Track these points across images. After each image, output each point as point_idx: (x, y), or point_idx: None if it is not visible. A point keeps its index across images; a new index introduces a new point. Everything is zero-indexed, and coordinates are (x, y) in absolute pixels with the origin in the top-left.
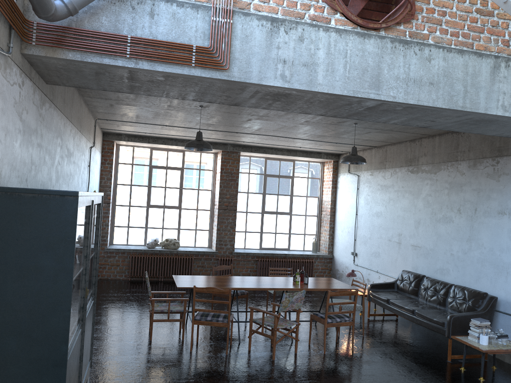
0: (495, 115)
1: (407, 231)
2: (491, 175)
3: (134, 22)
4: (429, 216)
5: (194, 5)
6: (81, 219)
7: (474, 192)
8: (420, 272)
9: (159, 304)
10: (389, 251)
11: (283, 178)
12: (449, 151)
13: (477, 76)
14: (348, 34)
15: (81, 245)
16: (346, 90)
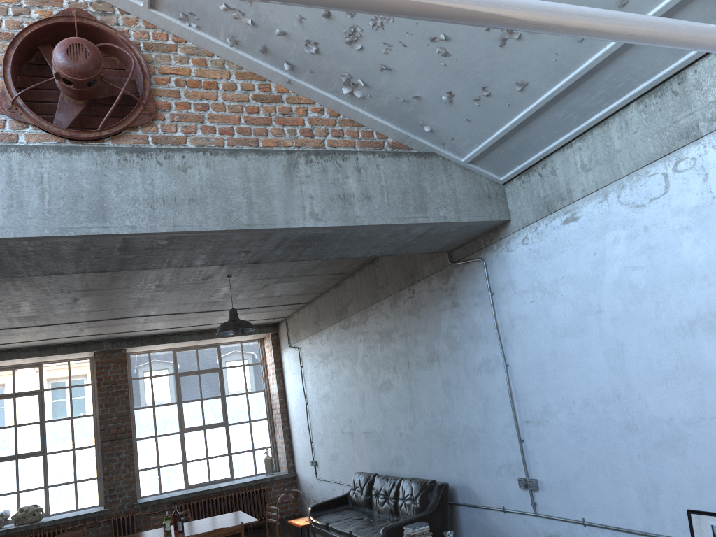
0: (306, 228)
1: (356, 413)
2: (412, 311)
3: None
4: (371, 385)
5: None
6: None
7: (402, 339)
8: (379, 469)
9: None
10: (346, 448)
11: (206, 374)
12: (371, 289)
13: (265, 180)
14: (41, 152)
15: None
16: (48, 229)
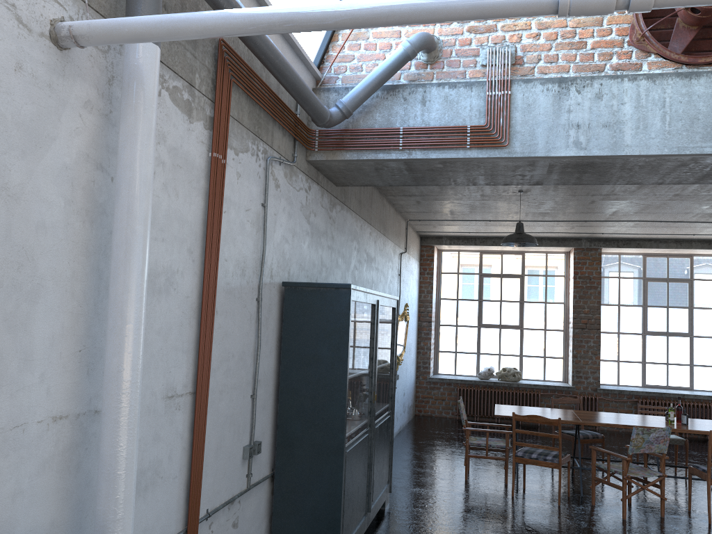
0: None
1: None
2: None
3: (406, 113)
4: None
5: (468, 83)
6: (361, 315)
7: None
8: None
9: (478, 438)
10: None
11: (675, 283)
12: None
13: None
14: (664, 78)
15: (363, 343)
16: (667, 148)
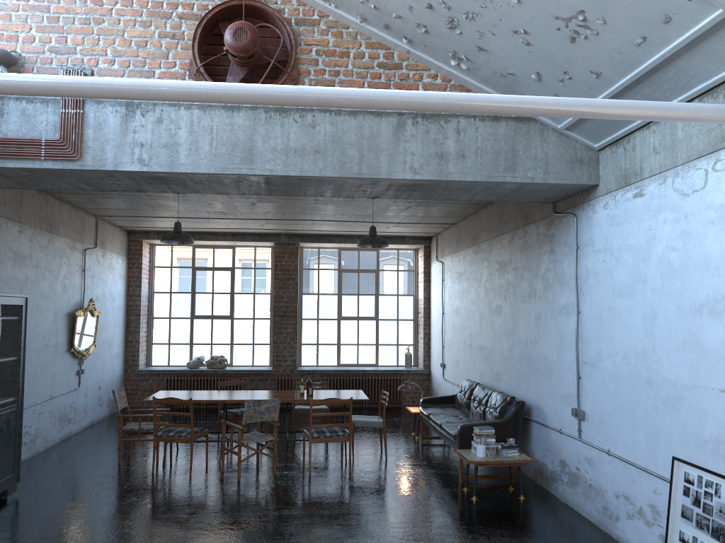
0: (405, 179)
1: (475, 329)
2: (523, 249)
3: None
4: (488, 308)
5: (44, 100)
6: None
7: (513, 272)
8: (485, 380)
9: (138, 423)
10: (465, 357)
11: (365, 273)
12: (497, 223)
13: (376, 137)
14: (213, 109)
15: None
16: (214, 168)
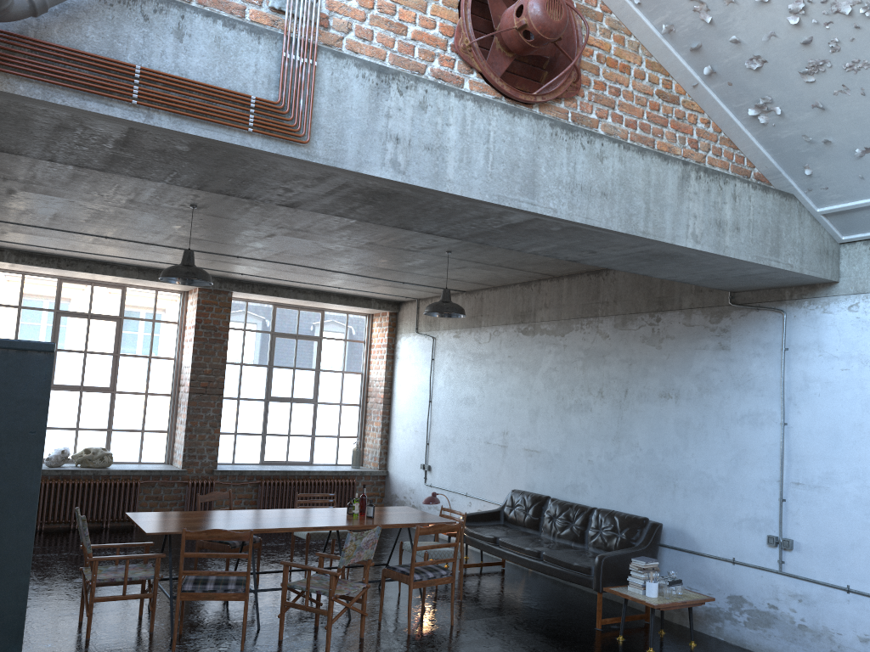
0: (684, 247)
1: (517, 427)
2: (649, 339)
3: (148, 44)
4: (554, 403)
5: (254, 29)
6: None
7: (623, 365)
8: (540, 491)
9: (103, 569)
10: (488, 460)
11: (304, 340)
12: (585, 301)
13: (662, 188)
14: (491, 107)
15: None
16: (488, 194)
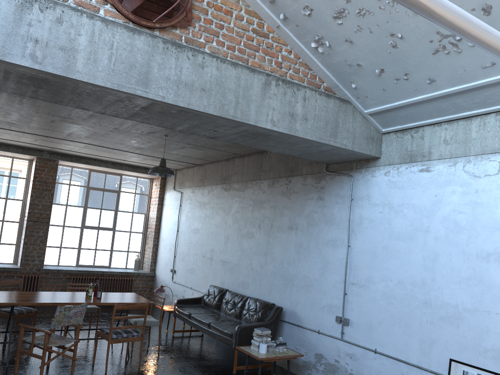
0: (265, 128)
1: (218, 247)
2: (285, 193)
3: None
4: (237, 232)
5: None
6: None
7: (271, 209)
8: (226, 286)
9: None
10: (203, 267)
11: (108, 192)
12: (255, 170)
13: (249, 89)
14: (115, 26)
15: None
16: (110, 82)
